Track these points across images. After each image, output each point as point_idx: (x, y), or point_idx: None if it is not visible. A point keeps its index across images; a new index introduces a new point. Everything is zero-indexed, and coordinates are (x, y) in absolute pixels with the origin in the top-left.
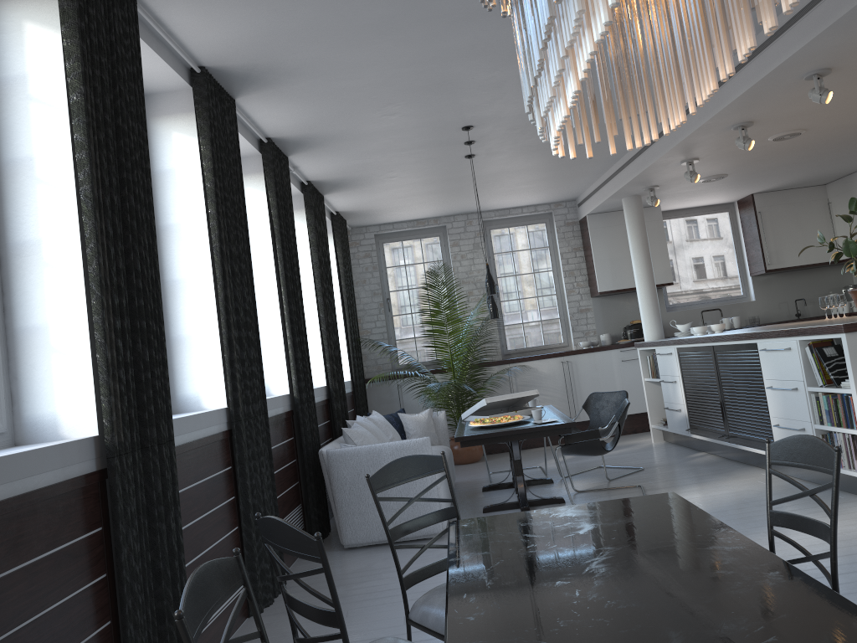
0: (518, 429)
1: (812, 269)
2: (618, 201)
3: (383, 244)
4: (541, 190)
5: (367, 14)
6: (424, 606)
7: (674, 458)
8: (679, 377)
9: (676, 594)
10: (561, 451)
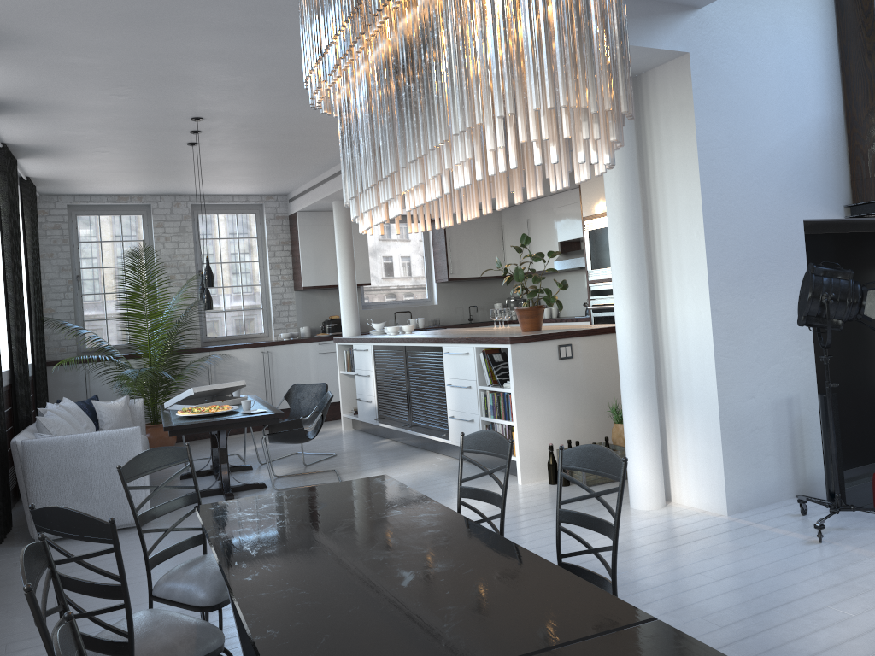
0: (229, 418)
1: (484, 280)
2: (329, 203)
3: (77, 216)
4: (256, 182)
5: (123, 6)
6: (170, 582)
7: (363, 444)
8: (373, 371)
9: (403, 548)
10: (265, 439)
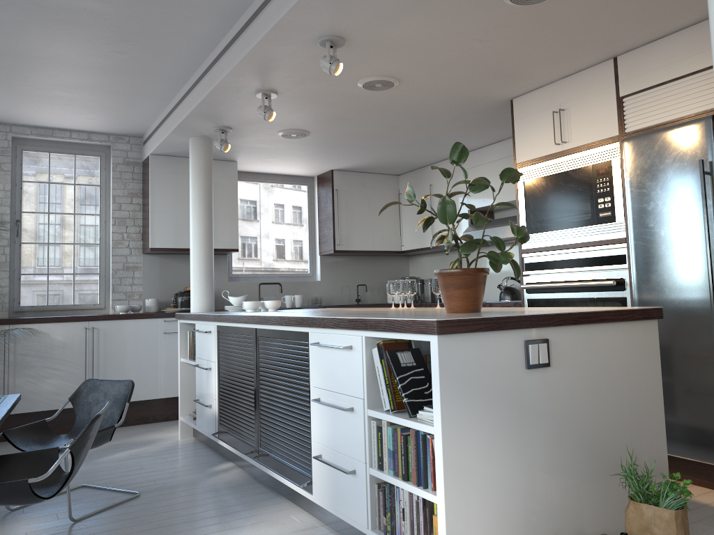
0: None
1: (376, 256)
2: (185, 141)
3: None
4: (91, 108)
5: None
6: None
7: (192, 472)
8: (216, 363)
9: None
10: None
